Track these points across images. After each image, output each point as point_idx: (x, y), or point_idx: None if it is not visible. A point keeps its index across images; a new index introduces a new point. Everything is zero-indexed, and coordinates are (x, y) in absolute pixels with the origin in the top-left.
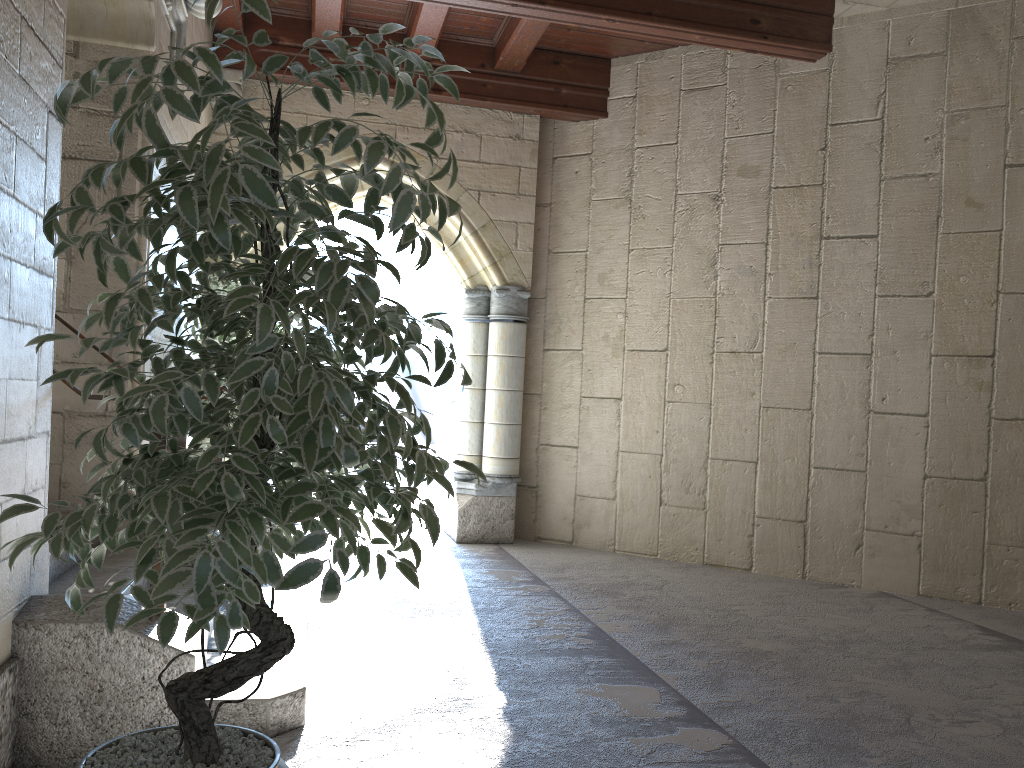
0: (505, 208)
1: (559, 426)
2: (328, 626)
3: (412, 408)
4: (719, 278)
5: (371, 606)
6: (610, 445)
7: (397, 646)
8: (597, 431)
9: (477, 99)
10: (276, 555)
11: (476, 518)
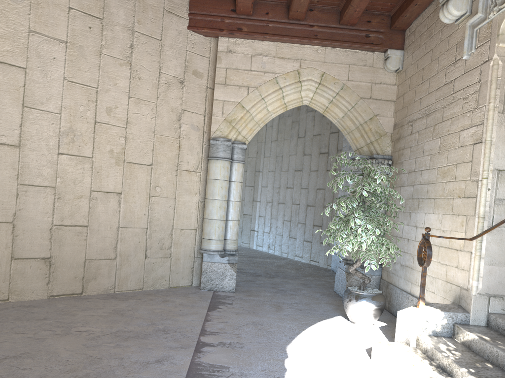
0: None
1: None
2: None
3: None
4: None
5: None
6: None
7: None
8: None
9: None
10: None
11: None
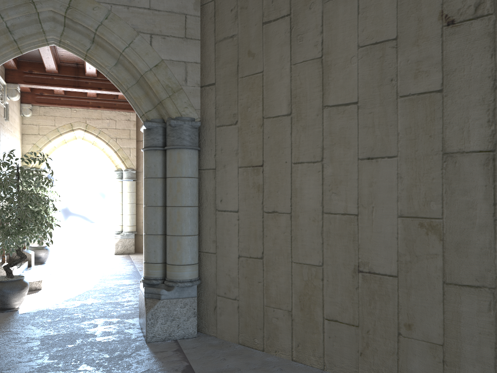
0: (125, 143)
1: None
2: (58, 274)
3: (106, 210)
4: None
5: (73, 270)
6: None
7: (75, 276)
8: None
9: (113, 109)
10: (49, 260)
11: (121, 246)
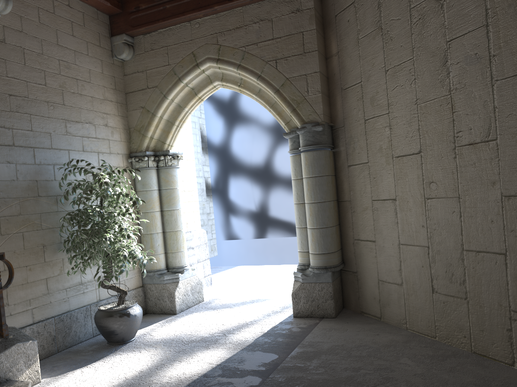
0: (296, 67)
1: (363, 225)
2: None
3: None
4: (451, 74)
5: None
6: (393, 239)
7: None
8: (384, 228)
9: None
10: (156, 330)
11: (305, 299)
